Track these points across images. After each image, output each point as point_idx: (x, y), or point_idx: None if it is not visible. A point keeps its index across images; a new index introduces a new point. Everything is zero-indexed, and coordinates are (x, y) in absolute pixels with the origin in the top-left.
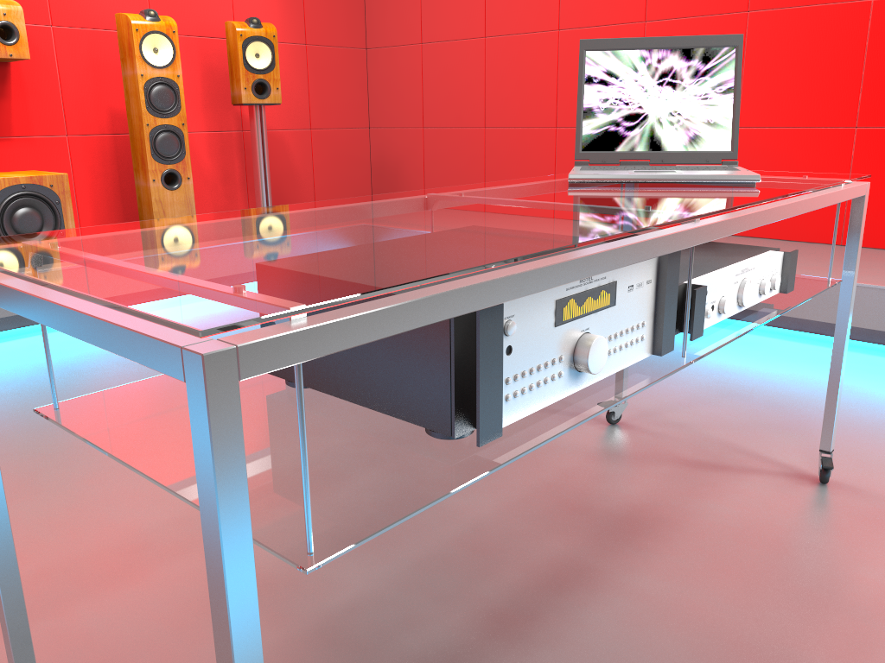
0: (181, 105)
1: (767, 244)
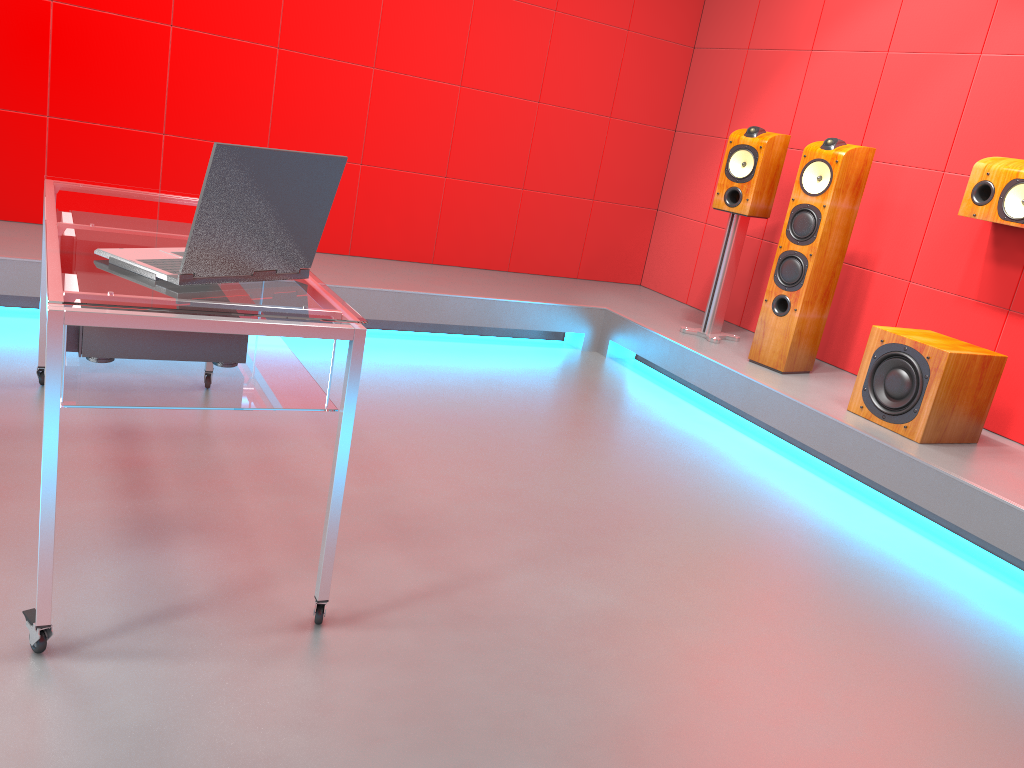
0: None
1: None
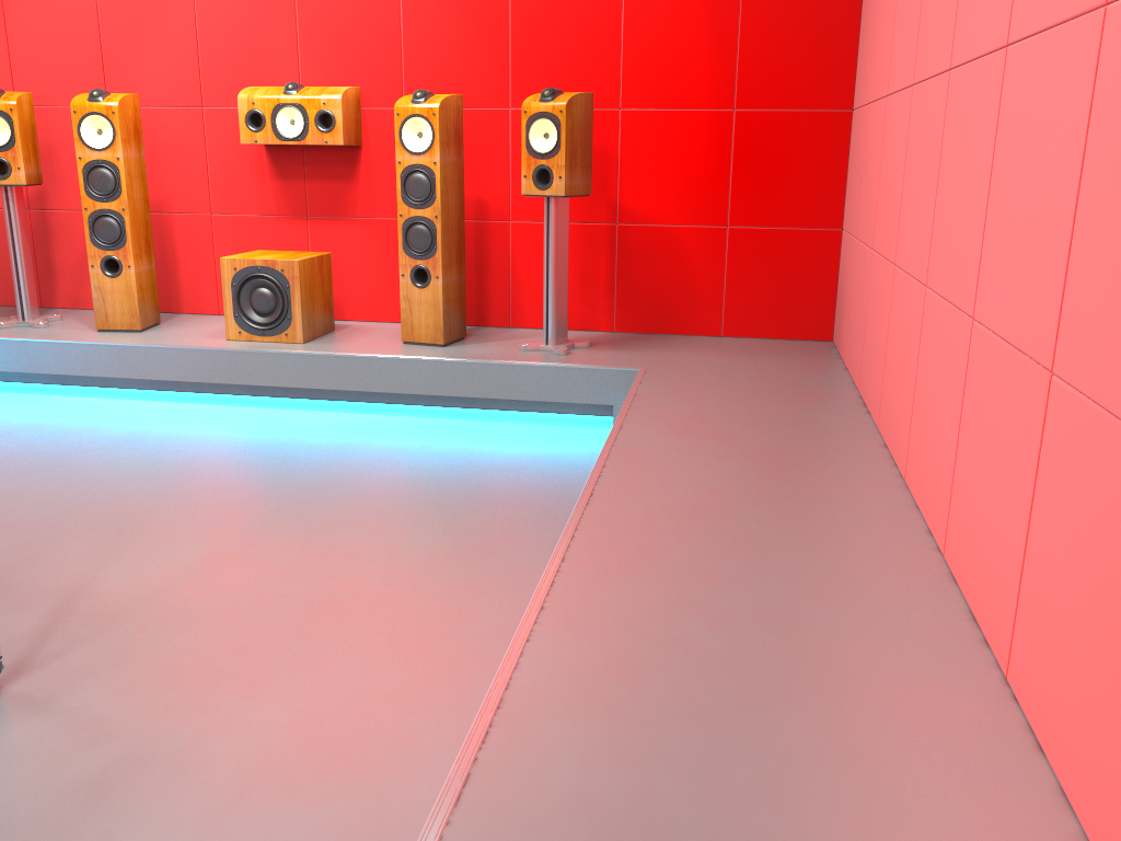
0: (436, 196)
1: (877, 600)
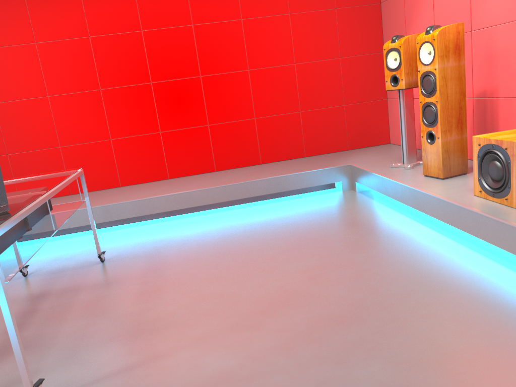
0: None
1: None
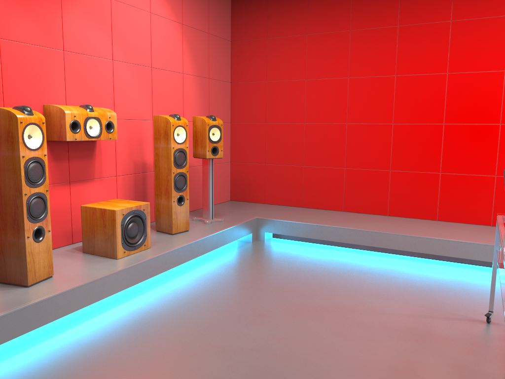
0: (187, 162)
1: (462, 226)
